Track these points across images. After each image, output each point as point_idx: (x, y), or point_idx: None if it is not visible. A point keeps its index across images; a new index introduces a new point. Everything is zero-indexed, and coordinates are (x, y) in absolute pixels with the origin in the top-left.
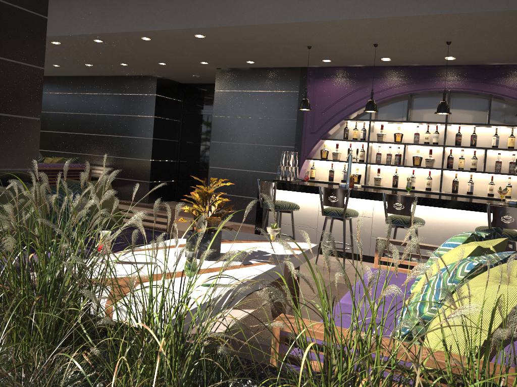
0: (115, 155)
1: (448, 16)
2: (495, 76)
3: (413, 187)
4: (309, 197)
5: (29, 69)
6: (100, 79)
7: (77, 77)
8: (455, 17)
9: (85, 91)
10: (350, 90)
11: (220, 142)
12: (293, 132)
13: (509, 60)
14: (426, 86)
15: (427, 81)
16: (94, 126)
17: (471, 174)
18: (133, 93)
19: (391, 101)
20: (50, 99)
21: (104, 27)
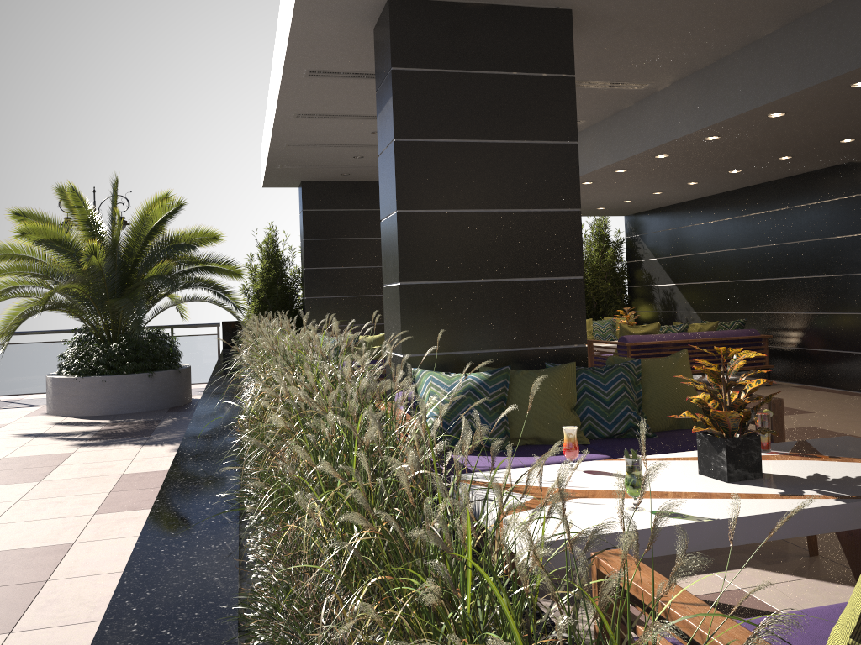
0: (806, 311)
1: None
2: None
3: None
4: None
5: (560, 215)
6: (768, 187)
7: (735, 192)
8: None
9: (749, 212)
10: None
11: None
12: None
13: None
14: None
15: None
16: (767, 265)
17: None
18: (822, 199)
19: None
20: (702, 232)
21: (708, 118)
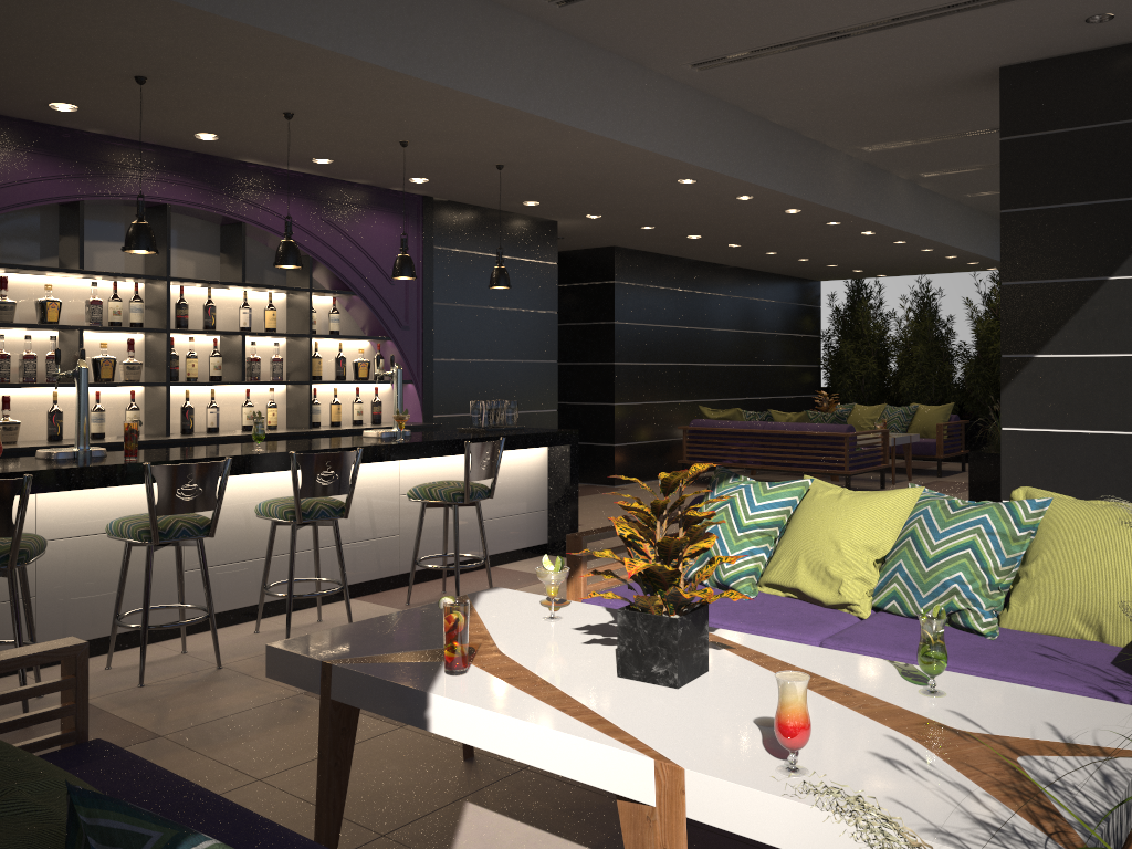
0: None
1: (409, 81)
2: (249, 187)
3: (104, 434)
4: None
5: None
6: None
7: None
8: (411, 87)
9: None
10: None
11: None
12: None
13: (286, 161)
14: (121, 188)
15: (123, 177)
16: None
17: (214, 390)
18: None
19: (9, 212)
20: None
21: None
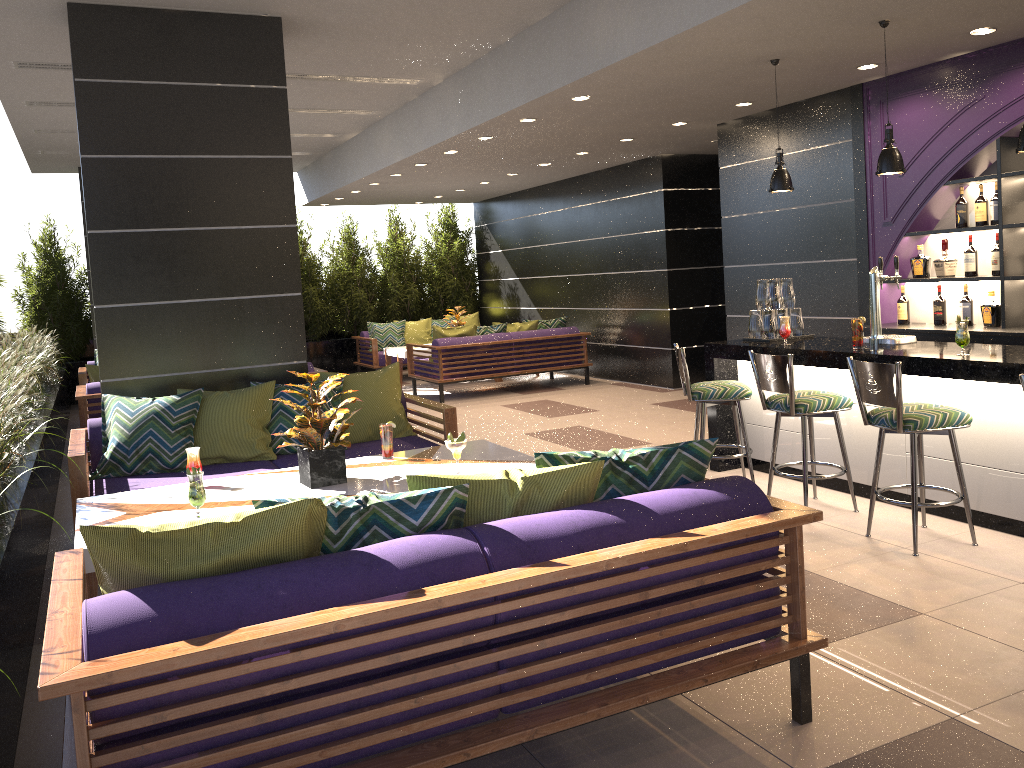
0: (622, 307)
1: None
2: None
3: None
4: (794, 371)
5: (275, 232)
6: (591, 178)
7: (565, 182)
8: None
9: (576, 203)
10: (949, 115)
11: (737, 266)
12: (851, 228)
13: None
14: None
15: None
16: (592, 259)
17: None
18: (633, 193)
19: None
20: (539, 224)
21: (470, 120)
